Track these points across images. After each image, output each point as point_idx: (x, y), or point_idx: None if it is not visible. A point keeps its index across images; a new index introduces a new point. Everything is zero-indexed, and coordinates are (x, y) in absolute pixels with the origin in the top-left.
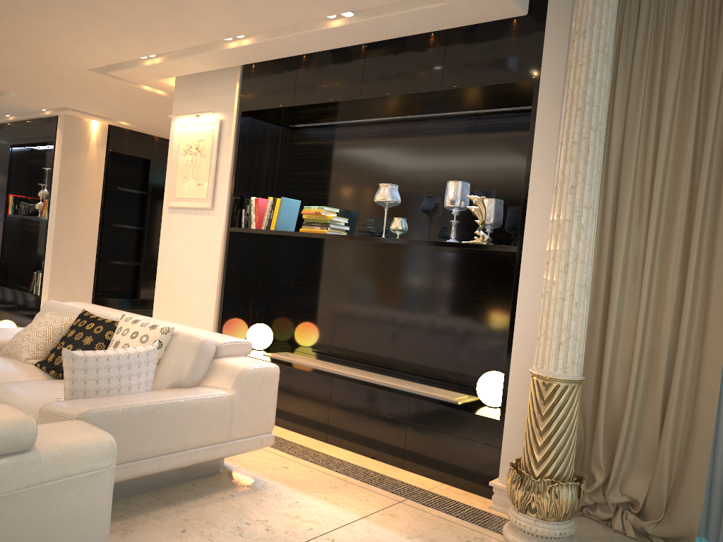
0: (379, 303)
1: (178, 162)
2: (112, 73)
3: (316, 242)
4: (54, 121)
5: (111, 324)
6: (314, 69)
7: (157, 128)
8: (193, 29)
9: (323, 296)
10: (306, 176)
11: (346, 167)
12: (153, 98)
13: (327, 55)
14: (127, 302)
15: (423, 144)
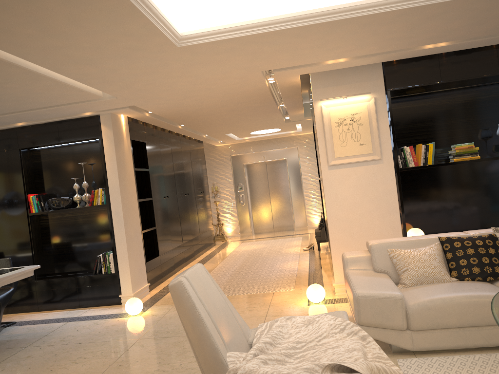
0: (485, 195)
1: (333, 132)
2: (279, 71)
3: (423, 169)
4: (93, 120)
5: (493, 237)
6: (454, 59)
7: (170, 116)
8: (440, 37)
9: (438, 200)
10: (404, 128)
11: (437, 119)
12: (250, 89)
13: (465, 50)
14: (156, 260)
15: (495, 98)
